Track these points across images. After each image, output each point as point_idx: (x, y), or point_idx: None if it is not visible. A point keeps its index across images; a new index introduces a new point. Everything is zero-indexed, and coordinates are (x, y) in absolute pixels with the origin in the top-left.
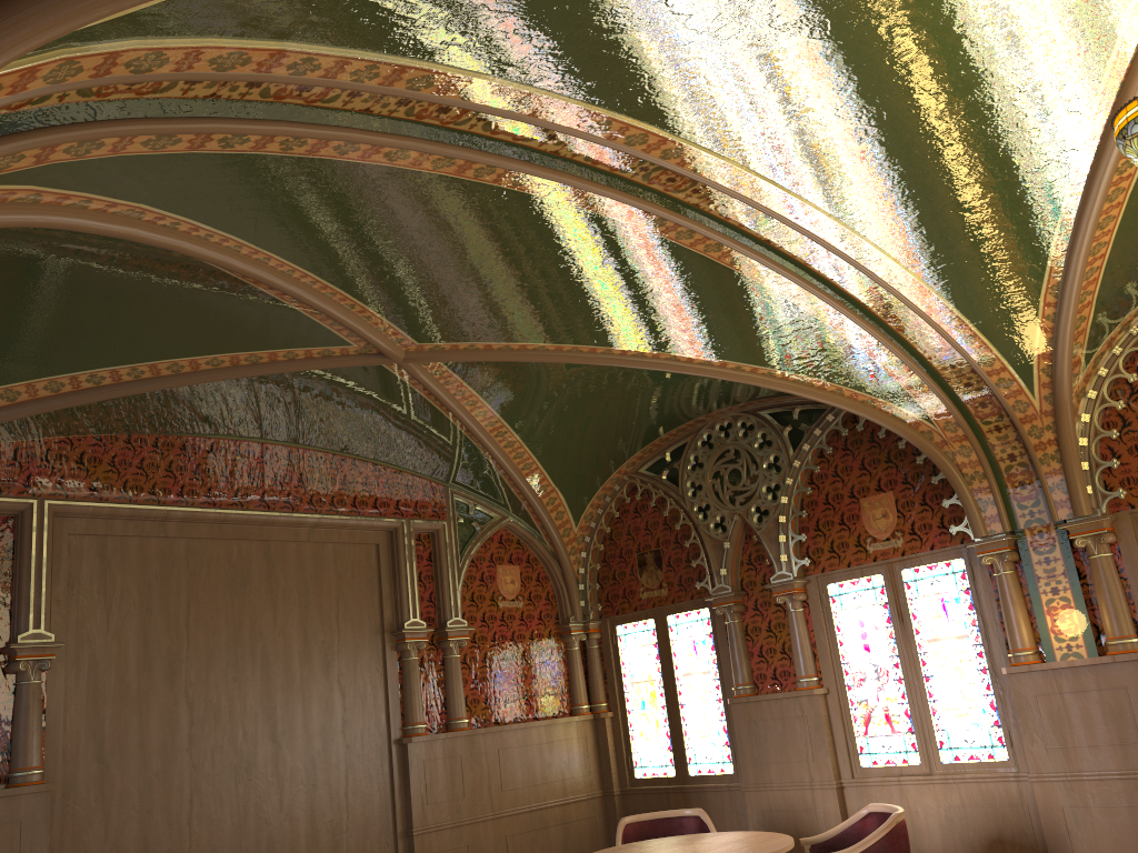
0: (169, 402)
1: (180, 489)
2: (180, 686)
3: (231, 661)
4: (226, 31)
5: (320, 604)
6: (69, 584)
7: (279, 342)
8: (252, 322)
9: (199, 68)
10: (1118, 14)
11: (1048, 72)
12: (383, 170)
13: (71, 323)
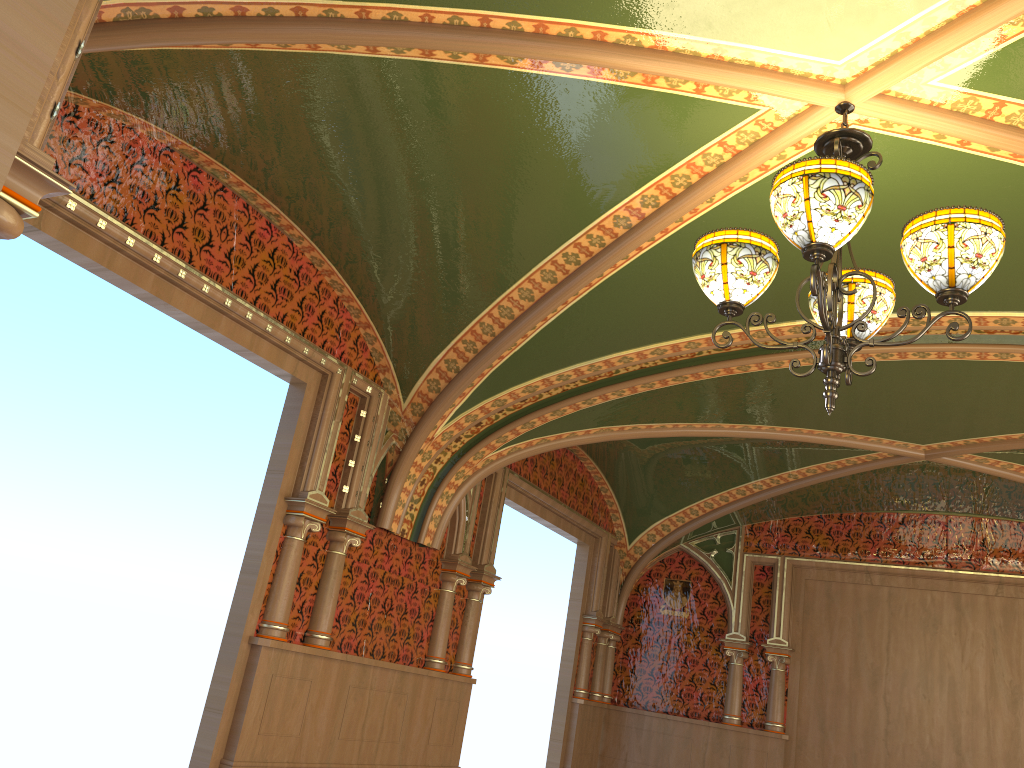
0: (826, 494)
1: (876, 551)
2: (879, 693)
3: (922, 683)
4: (513, 384)
5: (1009, 650)
6: (805, 611)
7: (830, 455)
8: (795, 448)
9: (522, 395)
10: (970, 157)
11: (1006, 196)
12: (691, 383)
13: (714, 460)
